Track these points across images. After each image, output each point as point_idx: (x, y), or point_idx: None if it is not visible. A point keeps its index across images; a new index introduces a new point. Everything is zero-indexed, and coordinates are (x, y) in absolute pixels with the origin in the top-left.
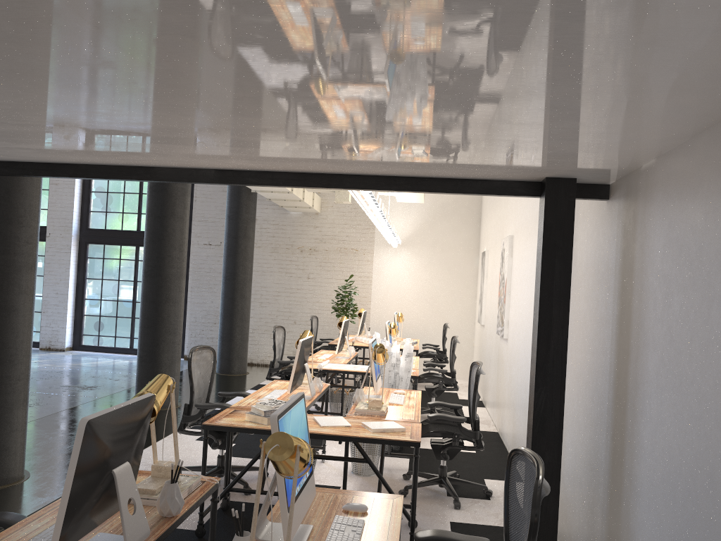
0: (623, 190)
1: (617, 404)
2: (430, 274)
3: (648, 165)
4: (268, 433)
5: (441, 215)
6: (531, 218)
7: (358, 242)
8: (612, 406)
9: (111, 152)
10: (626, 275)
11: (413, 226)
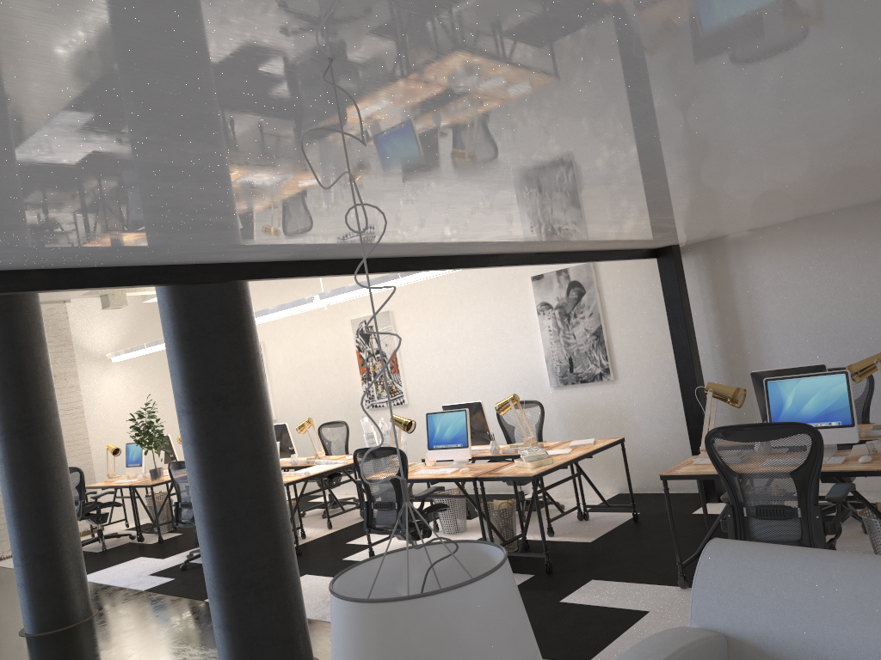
0: (701, 250)
1: (731, 366)
2: (153, 387)
3: (737, 234)
4: (565, 465)
5: (149, 316)
6: (461, 287)
7: (54, 365)
8: (724, 369)
9: (547, 241)
10: (722, 295)
11: (120, 333)
